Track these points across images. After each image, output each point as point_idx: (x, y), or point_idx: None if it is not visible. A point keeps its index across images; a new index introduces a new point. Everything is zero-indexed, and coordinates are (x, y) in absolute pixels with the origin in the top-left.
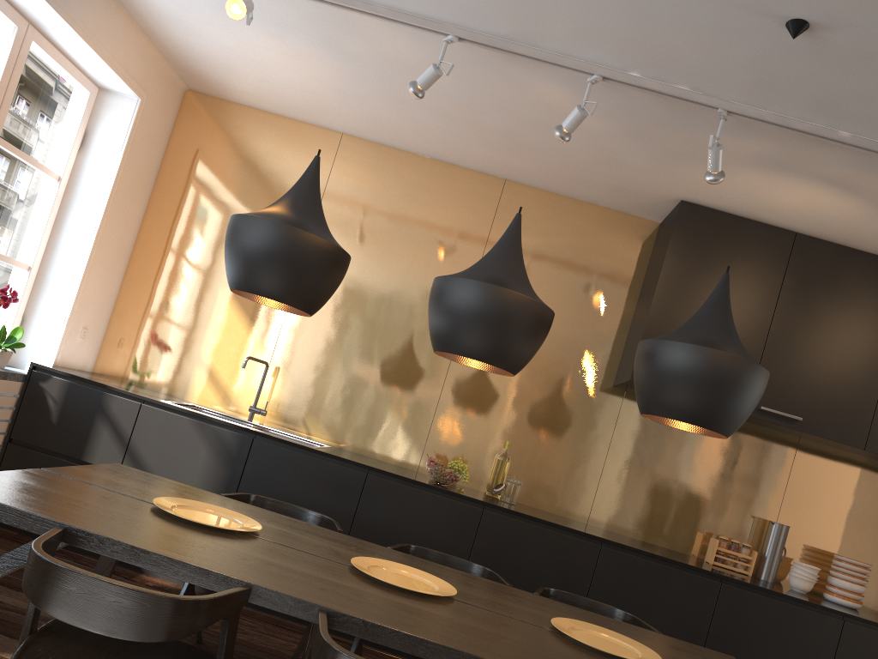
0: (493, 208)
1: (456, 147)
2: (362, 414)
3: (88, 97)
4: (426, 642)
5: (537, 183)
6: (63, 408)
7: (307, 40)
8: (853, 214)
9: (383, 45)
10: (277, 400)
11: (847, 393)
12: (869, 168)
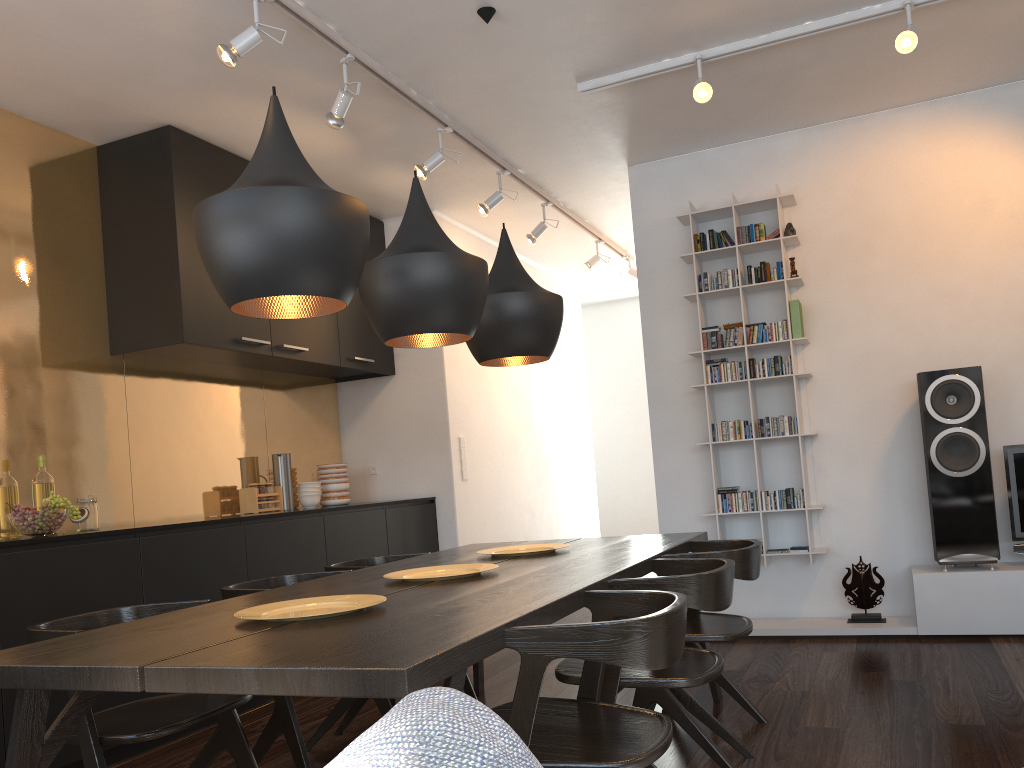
0: None
1: None
2: None
3: None
4: (634, 566)
5: None
6: None
7: None
8: (332, 153)
9: None
10: None
11: (322, 318)
12: (395, 119)
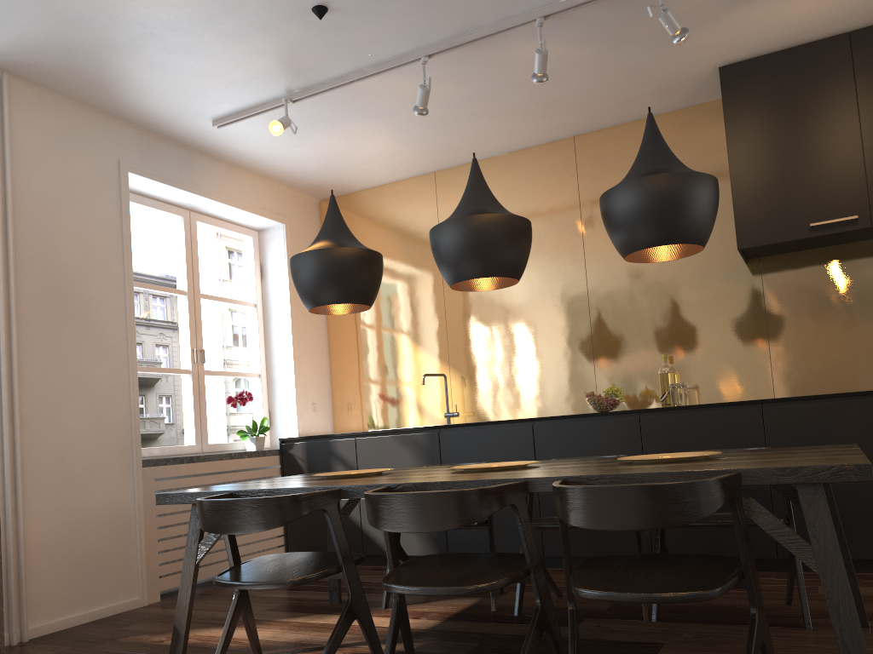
0: (573, 165)
1: (514, 133)
2: (534, 384)
3: (252, 240)
4: (457, 482)
5: (598, 124)
6: (308, 462)
7: (351, 120)
8: None
9: (395, 92)
10: (466, 401)
11: None
12: None
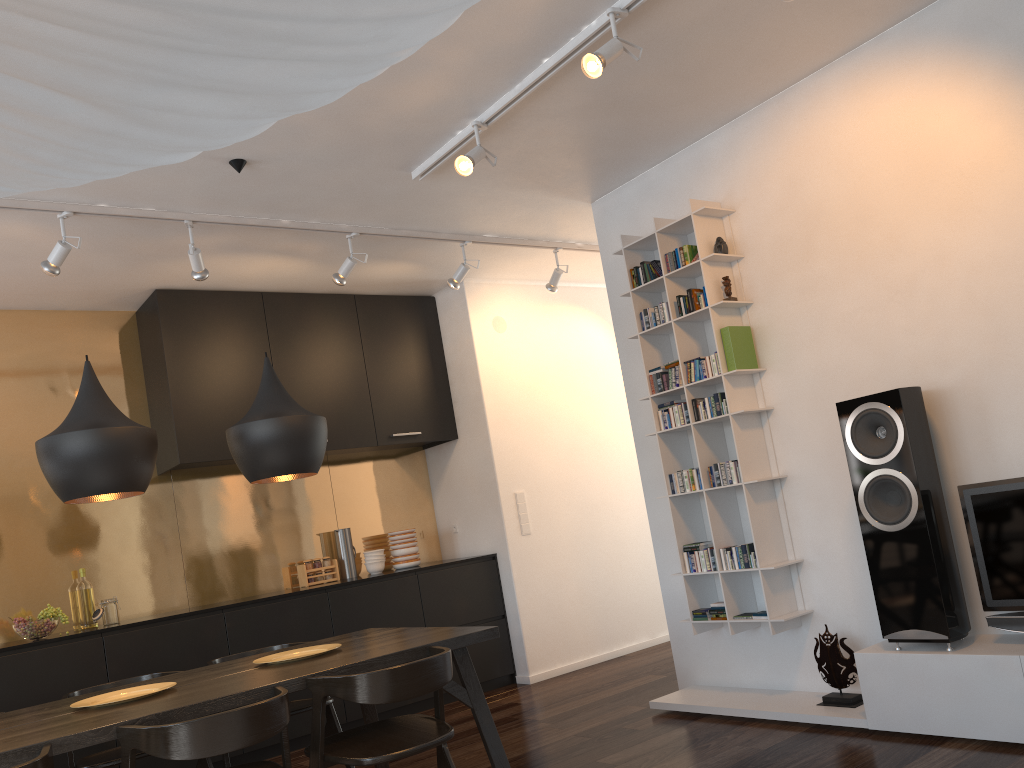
0: None
1: None
2: None
3: None
4: (208, 701)
5: None
6: None
7: None
8: (303, 270)
9: None
10: None
11: (350, 407)
12: (308, 239)
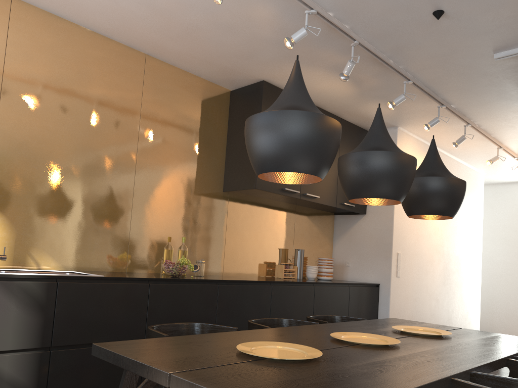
0: (142, 75)
1: (130, 28)
2: (79, 239)
3: None
4: (492, 363)
5: (169, 59)
6: None
7: None
8: (344, 94)
9: None
10: (2, 243)
11: (329, 181)
12: (379, 76)
